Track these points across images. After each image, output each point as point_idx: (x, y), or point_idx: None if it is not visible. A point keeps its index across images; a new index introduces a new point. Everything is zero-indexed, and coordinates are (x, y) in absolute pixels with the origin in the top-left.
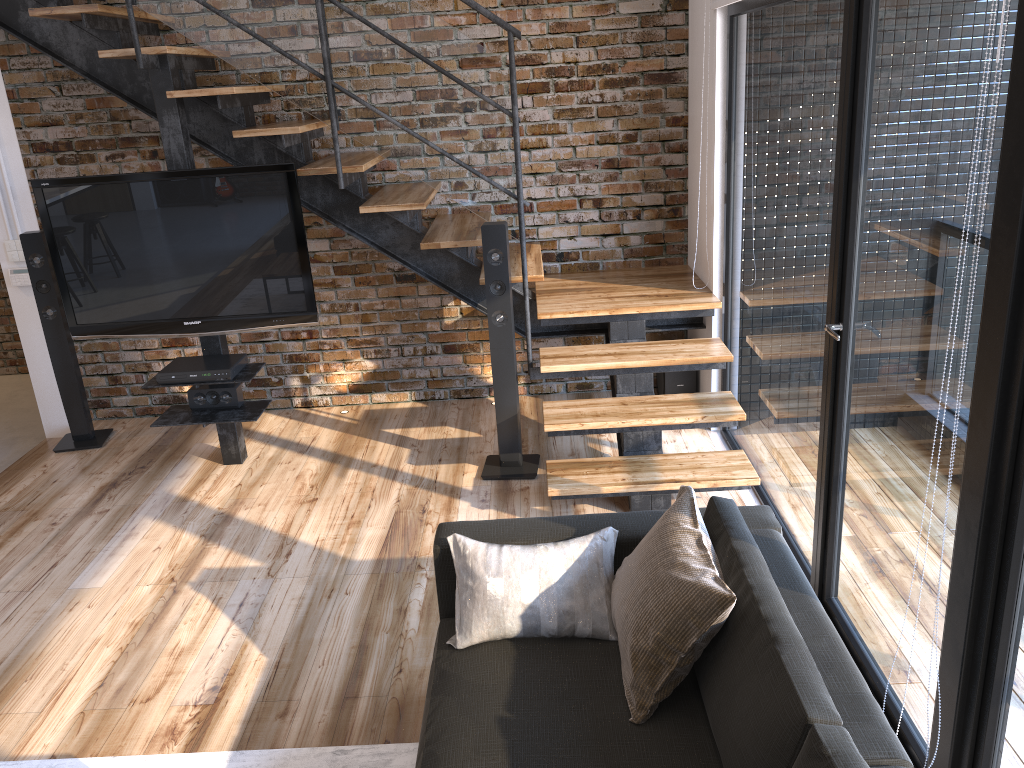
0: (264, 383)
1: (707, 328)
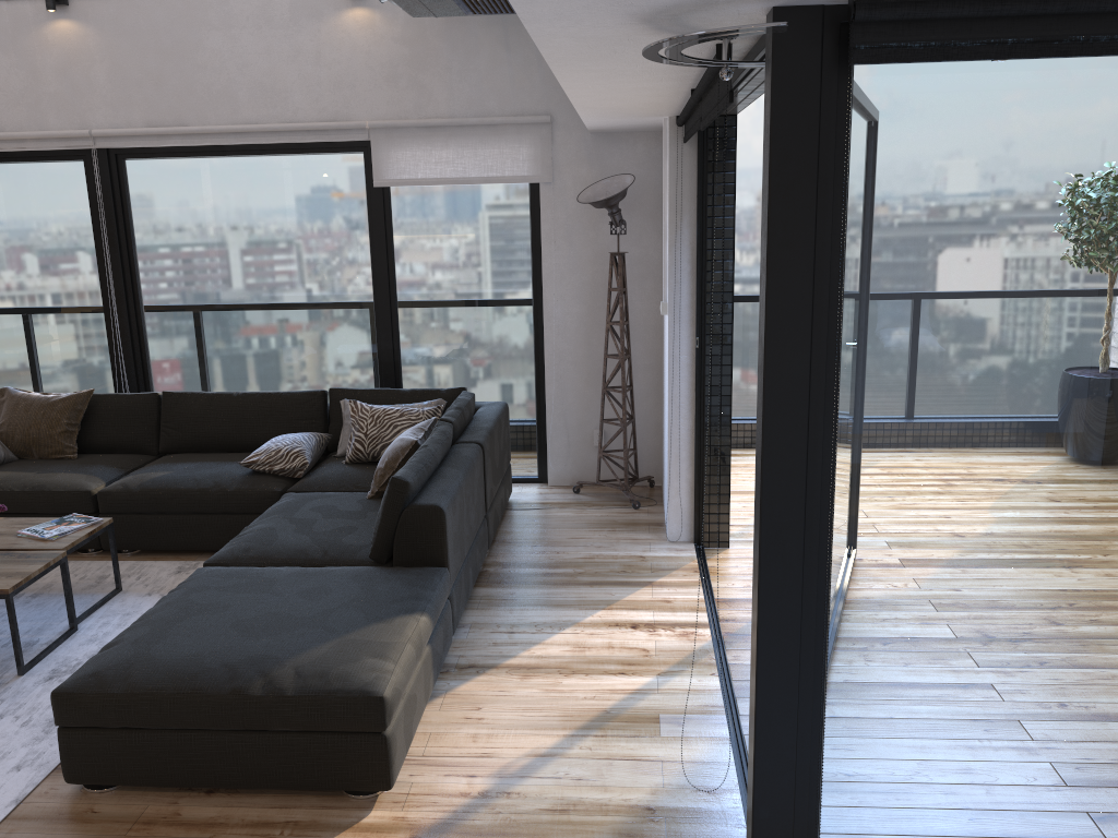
0: None
1: None
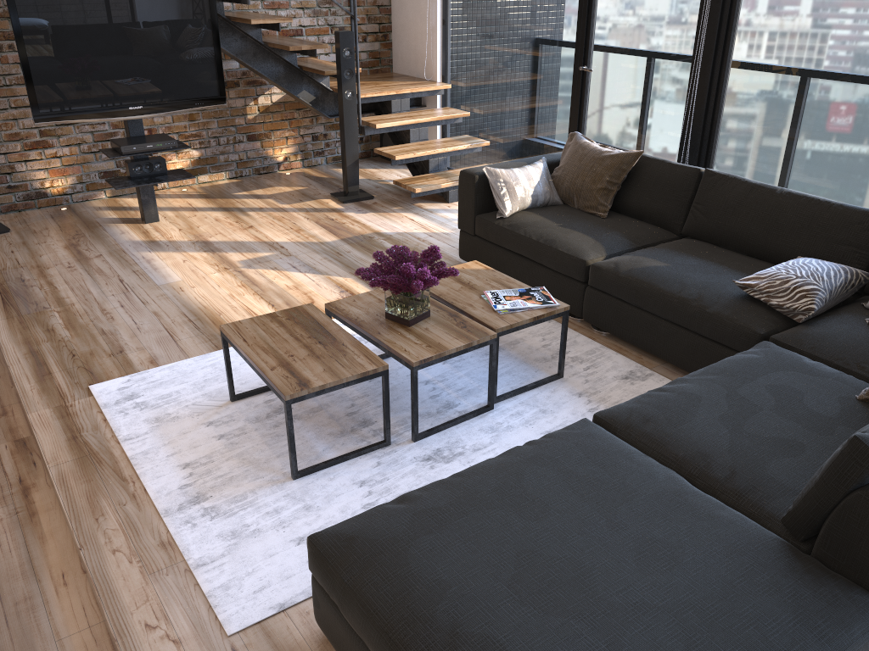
0: (114, 174)
1: (429, 106)
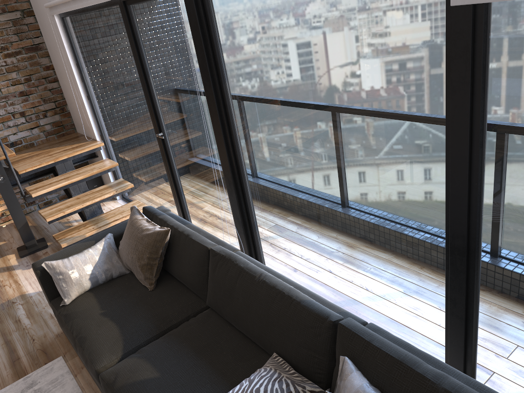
0: None
1: (99, 156)
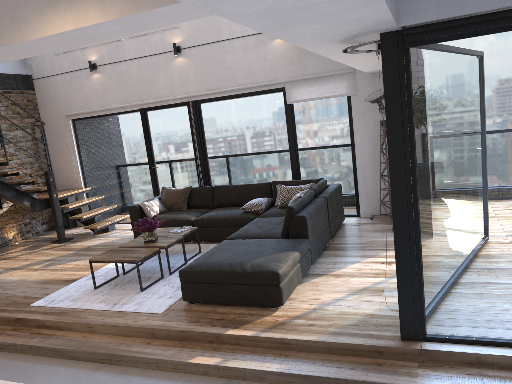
0: None
1: (80, 199)
